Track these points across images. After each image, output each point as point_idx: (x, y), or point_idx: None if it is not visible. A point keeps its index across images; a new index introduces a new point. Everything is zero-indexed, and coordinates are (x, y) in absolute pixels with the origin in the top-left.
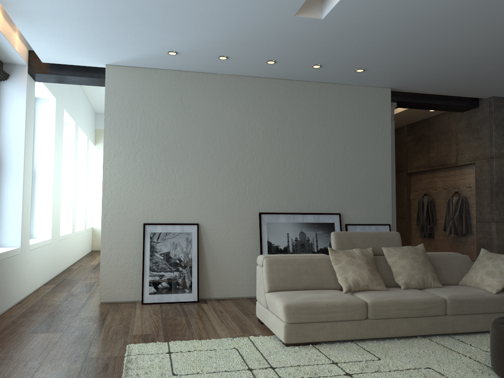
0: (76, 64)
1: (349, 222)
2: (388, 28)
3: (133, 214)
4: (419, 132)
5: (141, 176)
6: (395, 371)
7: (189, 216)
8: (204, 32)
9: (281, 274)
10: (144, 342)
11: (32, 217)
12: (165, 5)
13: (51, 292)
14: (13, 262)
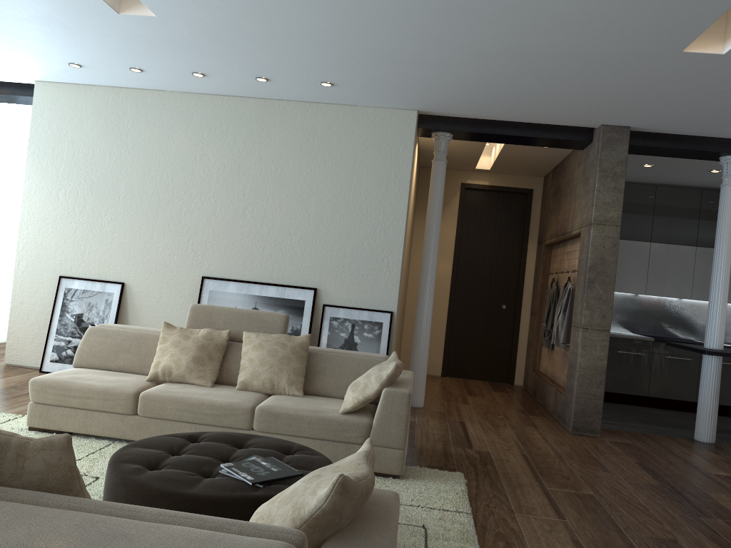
0: (9, 81)
1: (330, 303)
2: (253, 24)
3: (50, 264)
4: (557, 181)
5: (62, 218)
6: None
7: (114, 273)
8: (62, 38)
9: (95, 347)
10: None
11: None
12: None
13: None
14: None
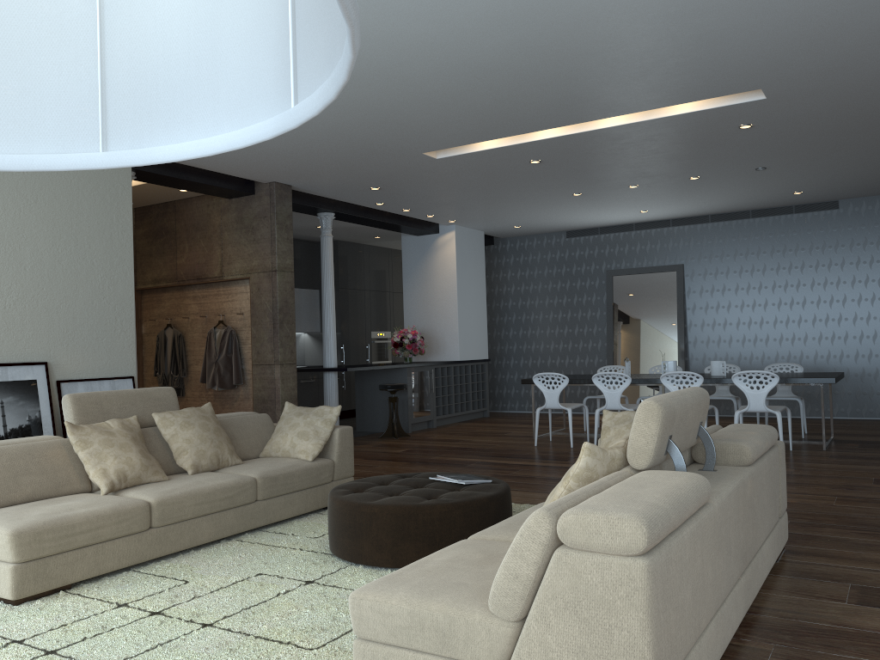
0: None
1: (64, 377)
2: None
3: None
4: (158, 222)
5: None
6: (220, 590)
7: None
8: None
9: None
10: None
11: None
12: None
13: None
14: None
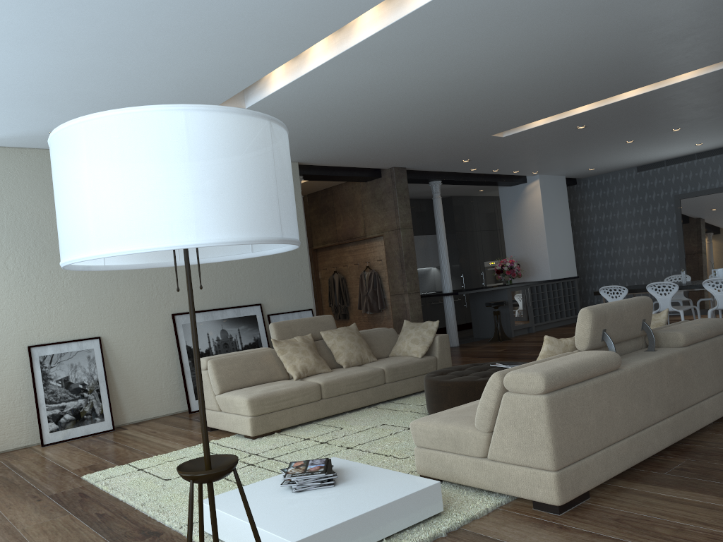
0: None
1: (271, 312)
2: (306, 116)
3: (12, 337)
4: (322, 202)
5: (17, 287)
6: (359, 432)
7: (87, 329)
8: None
9: (230, 373)
10: (98, 471)
11: None
12: (77, 93)
13: None
14: None
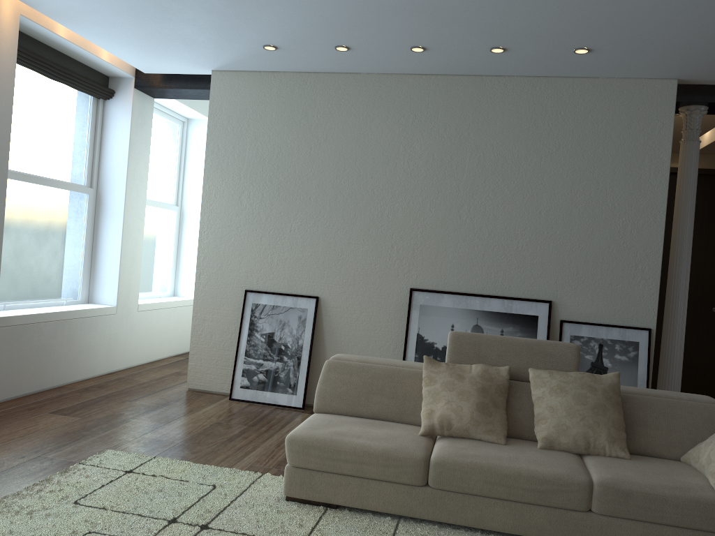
0: (181, 73)
1: (569, 318)
2: None
3: (234, 276)
4: None
5: (246, 224)
6: None
7: (307, 285)
8: (275, 12)
9: (339, 388)
10: (135, 451)
11: (178, 270)
12: None
13: (165, 366)
14: (96, 324)
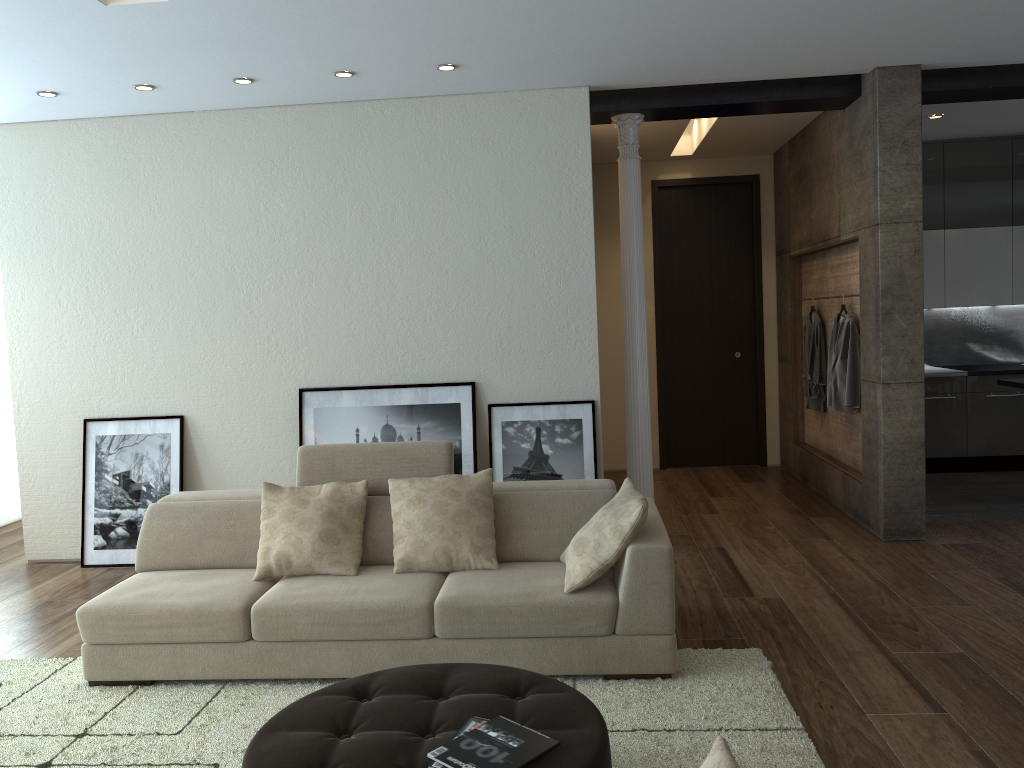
0: None
1: (498, 400)
2: None
3: (66, 404)
4: (800, 159)
5: (71, 331)
6: (139, 767)
7: (166, 403)
8: (21, 56)
9: (164, 537)
10: None
11: None
12: None
13: (9, 533)
14: None
